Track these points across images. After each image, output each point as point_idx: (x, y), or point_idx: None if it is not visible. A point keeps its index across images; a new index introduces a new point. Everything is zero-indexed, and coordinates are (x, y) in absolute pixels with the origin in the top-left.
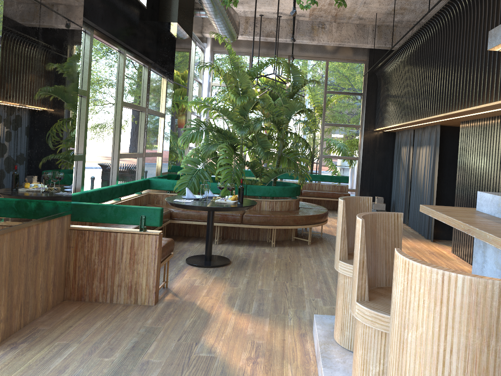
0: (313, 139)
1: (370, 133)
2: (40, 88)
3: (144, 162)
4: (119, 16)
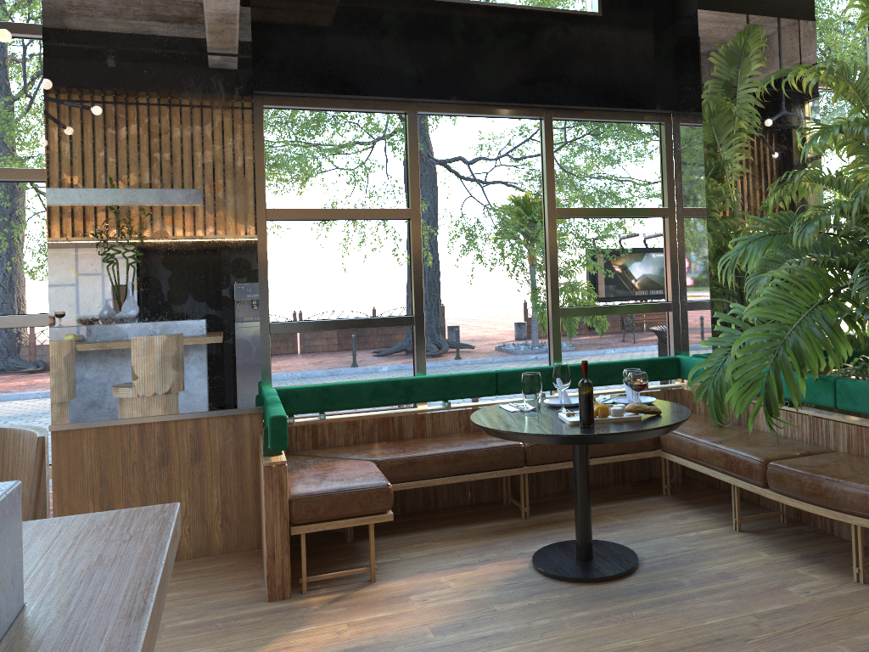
0: None
1: None
2: (146, 232)
3: (680, 321)
4: (483, 61)
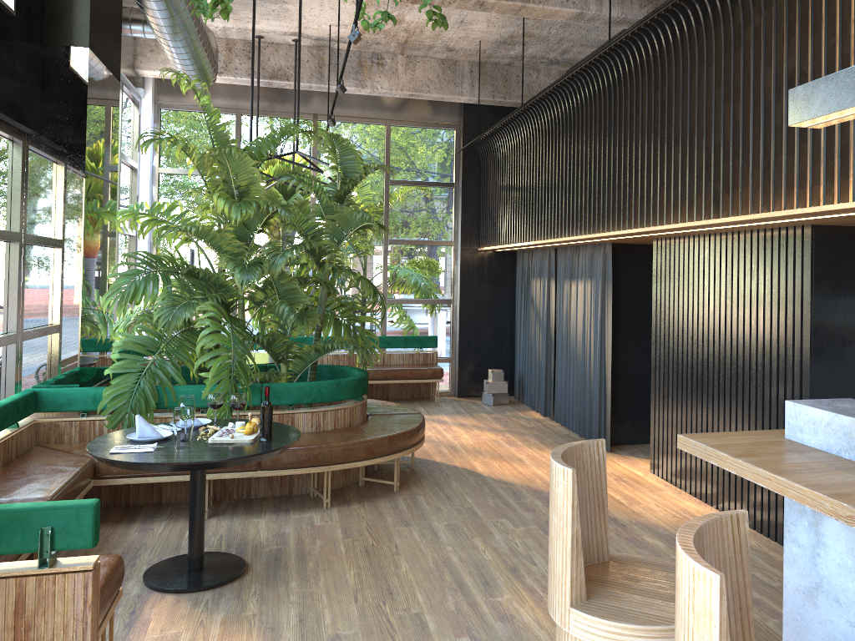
0: (368, 271)
1: (471, 256)
2: None
3: (21, 352)
4: None
